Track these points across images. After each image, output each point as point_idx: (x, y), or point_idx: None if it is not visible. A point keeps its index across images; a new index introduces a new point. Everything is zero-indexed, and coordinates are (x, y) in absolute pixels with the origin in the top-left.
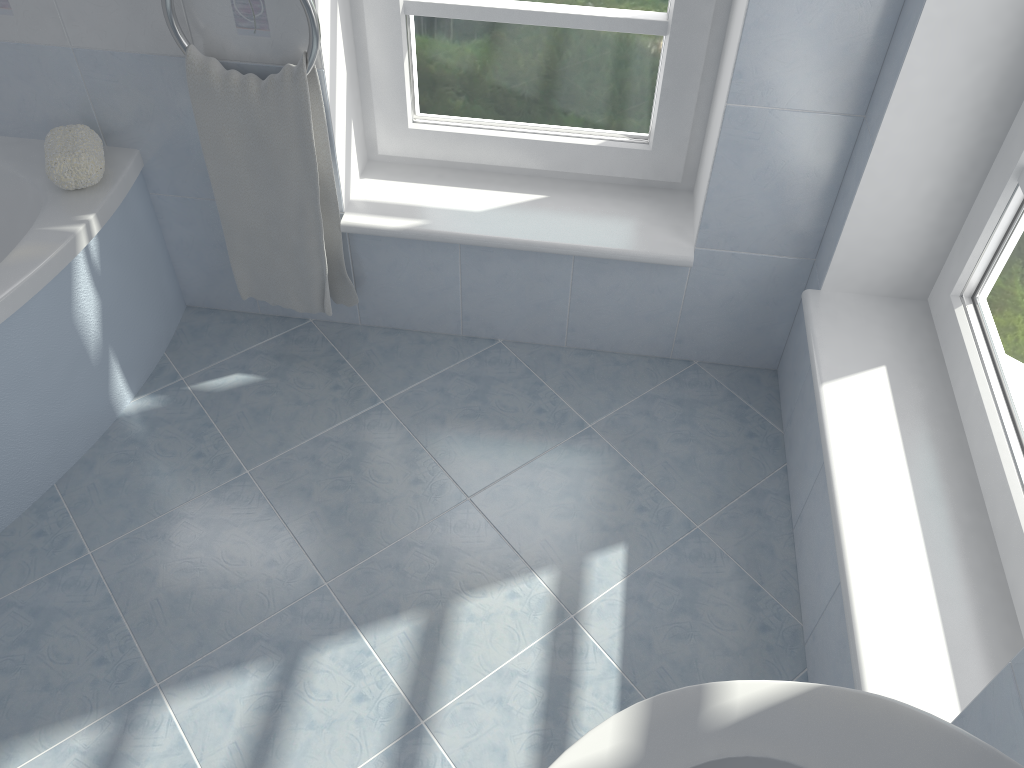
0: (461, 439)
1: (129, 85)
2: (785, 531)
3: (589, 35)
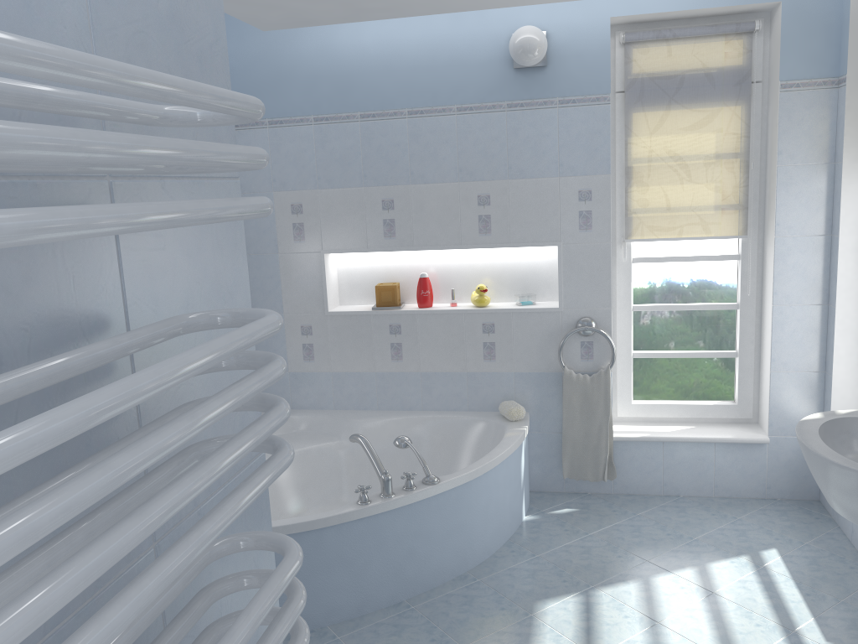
0: (681, 523)
1: (532, 384)
2: (847, 543)
3: (706, 359)
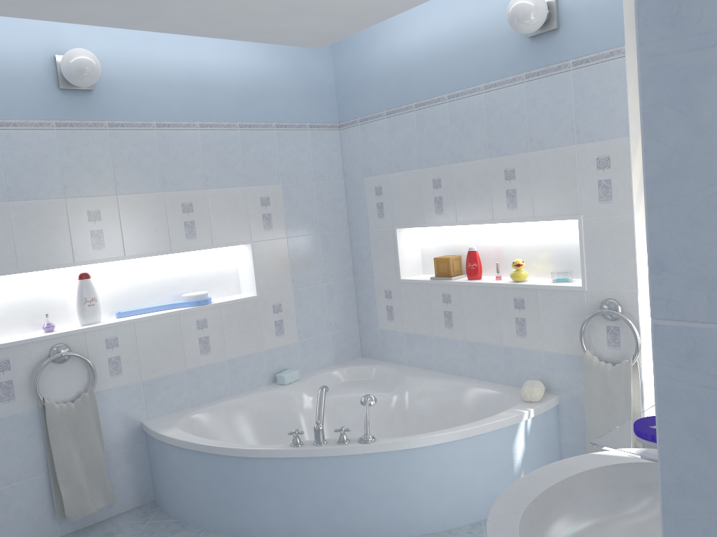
0: None
1: (561, 367)
2: None
3: None
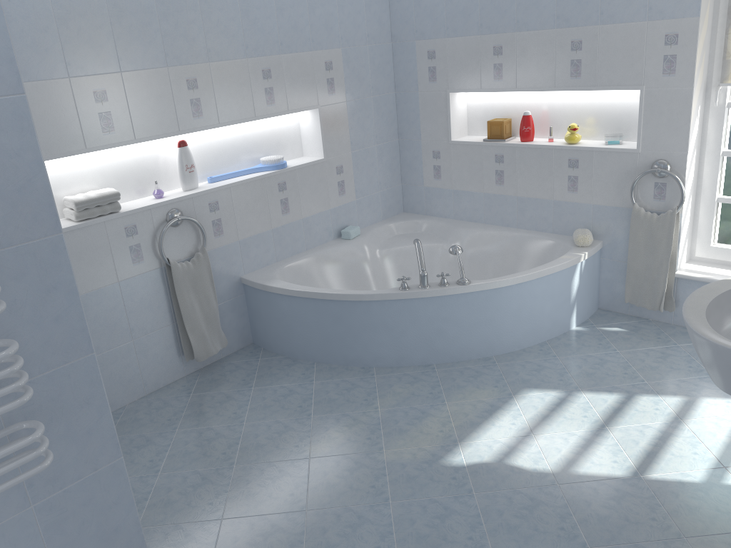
0: None
1: (607, 217)
2: None
3: None
